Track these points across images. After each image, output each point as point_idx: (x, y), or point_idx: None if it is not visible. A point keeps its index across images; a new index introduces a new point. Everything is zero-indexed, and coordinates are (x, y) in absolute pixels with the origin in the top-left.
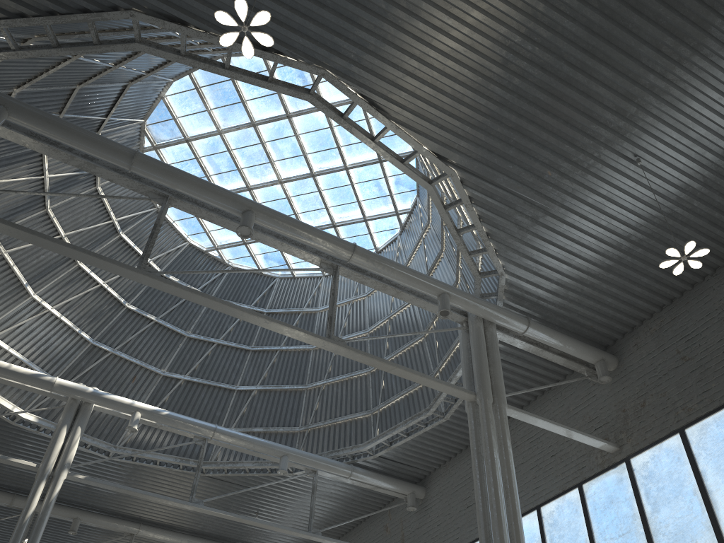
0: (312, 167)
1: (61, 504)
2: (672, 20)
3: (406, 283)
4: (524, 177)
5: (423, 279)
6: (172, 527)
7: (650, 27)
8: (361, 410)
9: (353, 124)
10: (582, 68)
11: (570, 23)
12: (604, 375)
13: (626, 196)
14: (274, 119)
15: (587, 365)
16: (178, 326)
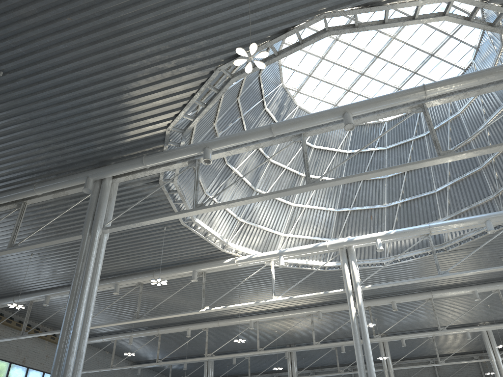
0: (389, 33)
1: (381, 297)
2: None
3: (478, 83)
4: None
5: (490, 72)
6: (452, 286)
7: None
8: None
9: (365, 24)
10: None
11: None
12: None
13: None
14: None
15: None
16: None
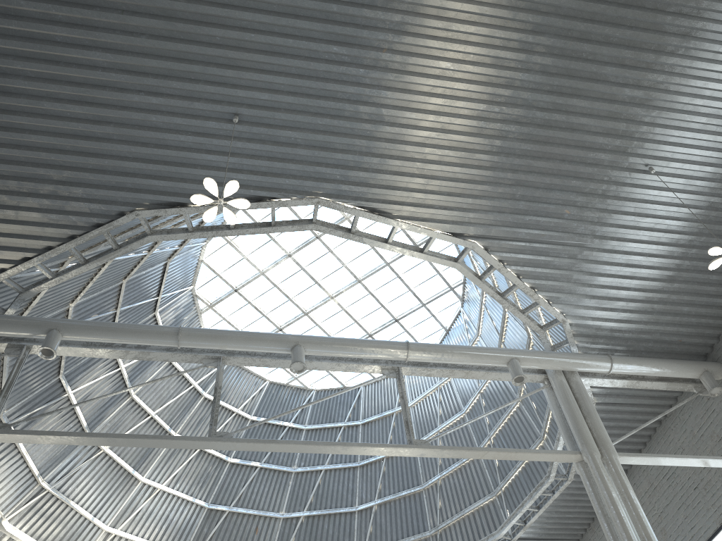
0: (355, 273)
1: None
2: (623, 35)
3: (471, 361)
4: (545, 223)
5: (486, 352)
6: None
7: (603, 49)
8: (484, 495)
9: (362, 234)
10: (555, 108)
11: (525, 75)
12: (713, 387)
13: (654, 205)
14: (306, 244)
15: (694, 381)
16: (283, 464)
